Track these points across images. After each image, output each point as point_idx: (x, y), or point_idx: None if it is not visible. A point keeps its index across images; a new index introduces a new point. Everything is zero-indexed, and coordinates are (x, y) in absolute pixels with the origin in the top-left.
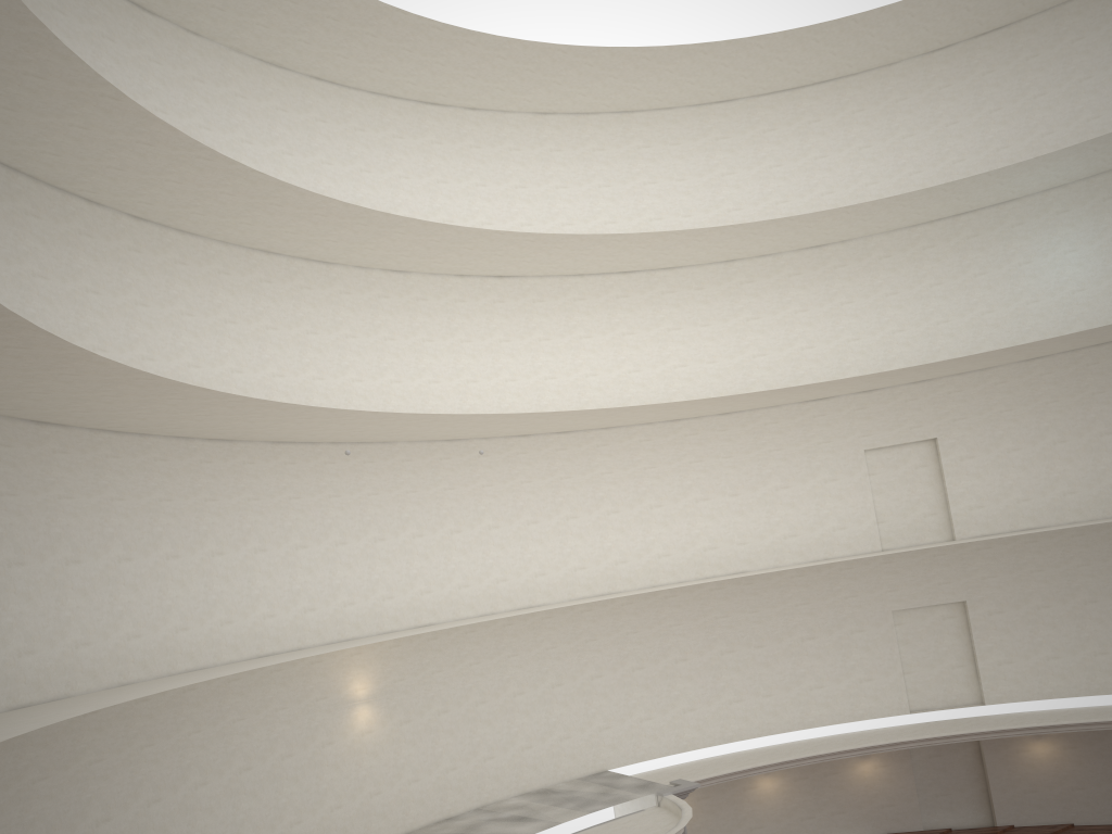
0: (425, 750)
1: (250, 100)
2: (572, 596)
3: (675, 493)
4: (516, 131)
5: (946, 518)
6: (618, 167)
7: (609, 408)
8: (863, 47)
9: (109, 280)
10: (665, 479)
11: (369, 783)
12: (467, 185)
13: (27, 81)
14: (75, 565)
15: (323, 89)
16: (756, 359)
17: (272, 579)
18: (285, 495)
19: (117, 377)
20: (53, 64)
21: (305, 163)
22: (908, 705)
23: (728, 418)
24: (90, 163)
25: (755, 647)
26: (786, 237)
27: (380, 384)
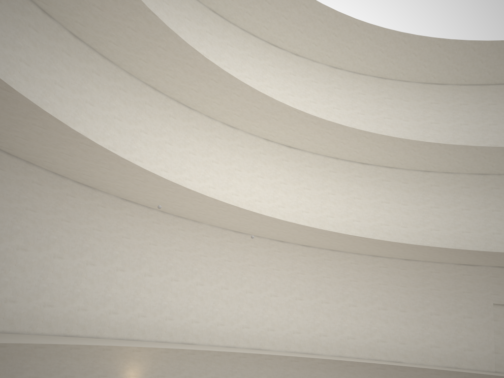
0: None
1: (170, 7)
2: (288, 349)
3: (366, 300)
4: (317, 73)
5: None
6: (371, 106)
7: (340, 233)
8: None
9: (40, 61)
10: (361, 290)
11: None
12: (283, 92)
13: None
14: None
15: (215, 18)
16: (432, 232)
17: (92, 285)
18: (119, 234)
19: None
20: None
21: None
22: None
23: (408, 263)
24: None
25: None
26: (467, 162)
27: (202, 186)
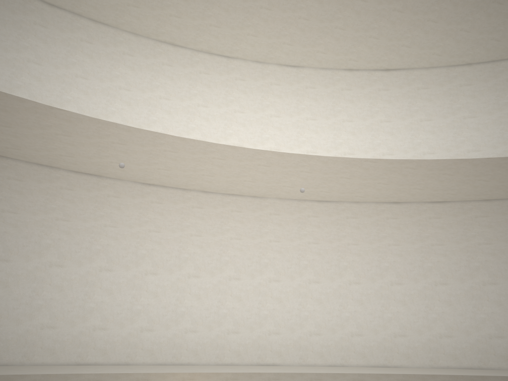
0: None
1: None
2: (435, 364)
3: None
4: None
5: None
6: None
7: (473, 160)
8: None
9: (3, 40)
10: None
11: None
12: None
13: None
14: None
15: None
16: None
17: (112, 296)
18: (144, 228)
19: None
20: None
21: None
22: None
23: None
24: None
25: None
26: None
27: None
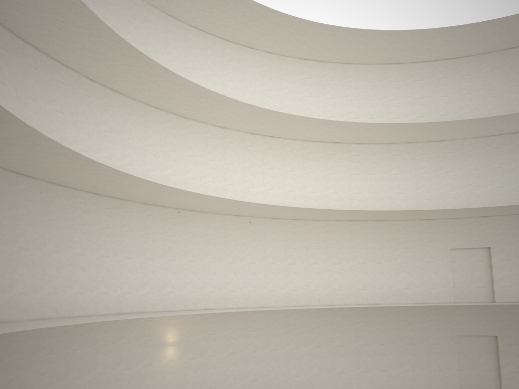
0: (200, 375)
1: (158, 32)
2: (288, 304)
3: (348, 258)
4: (289, 66)
5: (491, 290)
6: (339, 90)
7: (320, 209)
8: (473, 42)
9: (70, 108)
10: (343, 250)
11: (168, 388)
12: (261, 89)
13: None
14: (25, 251)
15: (195, 32)
16: (398, 195)
17: (132, 274)
18: (146, 231)
19: (56, 151)
20: None
21: (181, 67)
22: (460, 387)
23: (380, 223)
24: (67, 44)
25: (380, 344)
26: (422, 133)
27: (204, 182)
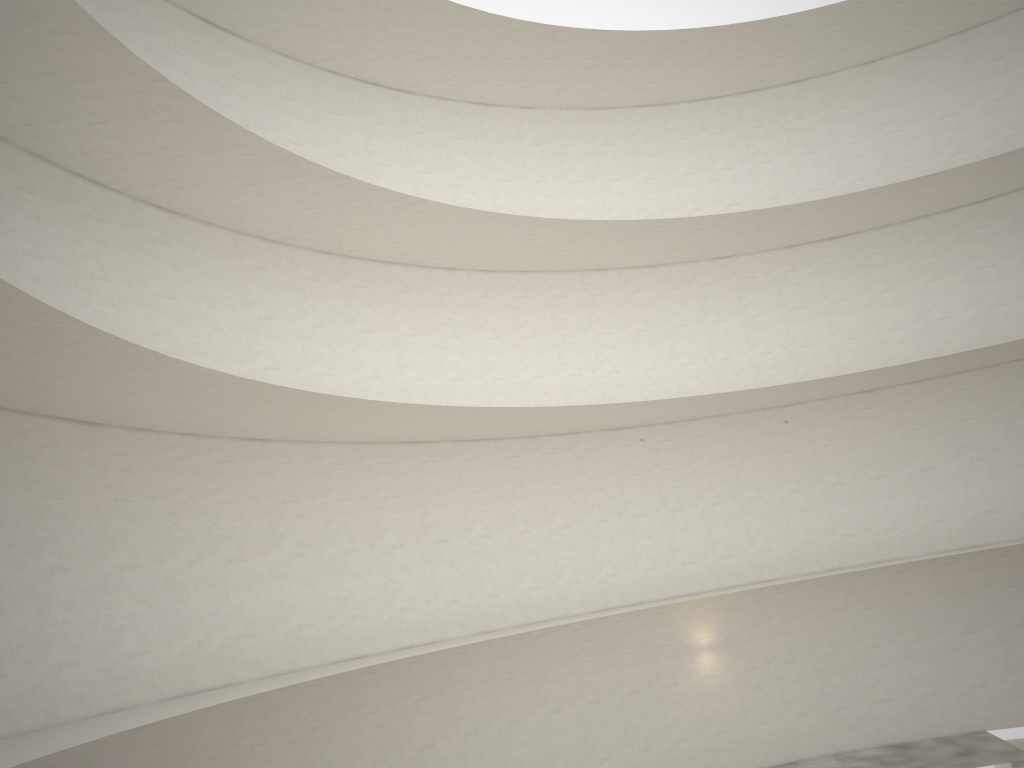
0: (772, 696)
1: (579, 146)
2: (933, 549)
3: None
4: (842, 90)
5: None
6: (963, 91)
7: (939, 357)
8: None
9: (465, 325)
10: None
11: (715, 721)
12: (792, 157)
13: (361, 210)
14: (444, 544)
15: (644, 114)
16: None
17: (614, 544)
18: (623, 473)
19: (428, 411)
20: (369, 196)
21: (631, 184)
22: None
23: None
24: (432, 246)
25: None
26: None
27: (711, 364)
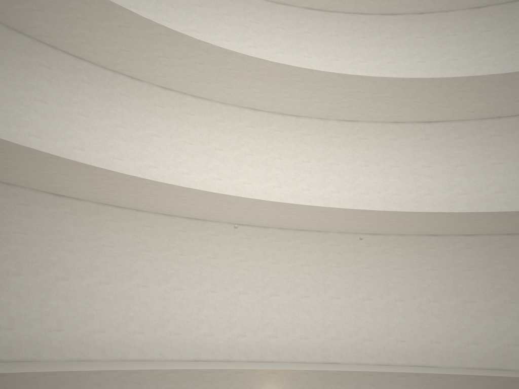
0: None
1: (260, 24)
2: (463, 365)
3: None
4: (454, 23)
5: None
6: None
7: (493, 212)
8: None
9: (135, 121)
10: None
11: None
12: (410, 62)
13: None
14: (63, 281)
15: (312, 14)
16: None
17: (216, 311)
18: (237, 258)
19: (32, 155)
20: None
21: (292, 57)
22: None
23: None
24: (110, 48)
25: None
26: None
27: (323, 193)
